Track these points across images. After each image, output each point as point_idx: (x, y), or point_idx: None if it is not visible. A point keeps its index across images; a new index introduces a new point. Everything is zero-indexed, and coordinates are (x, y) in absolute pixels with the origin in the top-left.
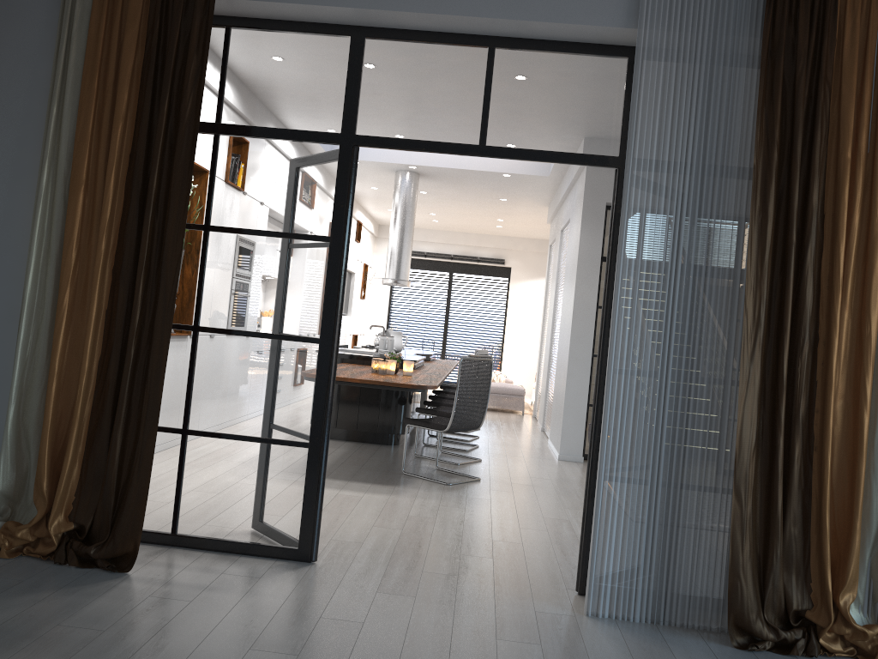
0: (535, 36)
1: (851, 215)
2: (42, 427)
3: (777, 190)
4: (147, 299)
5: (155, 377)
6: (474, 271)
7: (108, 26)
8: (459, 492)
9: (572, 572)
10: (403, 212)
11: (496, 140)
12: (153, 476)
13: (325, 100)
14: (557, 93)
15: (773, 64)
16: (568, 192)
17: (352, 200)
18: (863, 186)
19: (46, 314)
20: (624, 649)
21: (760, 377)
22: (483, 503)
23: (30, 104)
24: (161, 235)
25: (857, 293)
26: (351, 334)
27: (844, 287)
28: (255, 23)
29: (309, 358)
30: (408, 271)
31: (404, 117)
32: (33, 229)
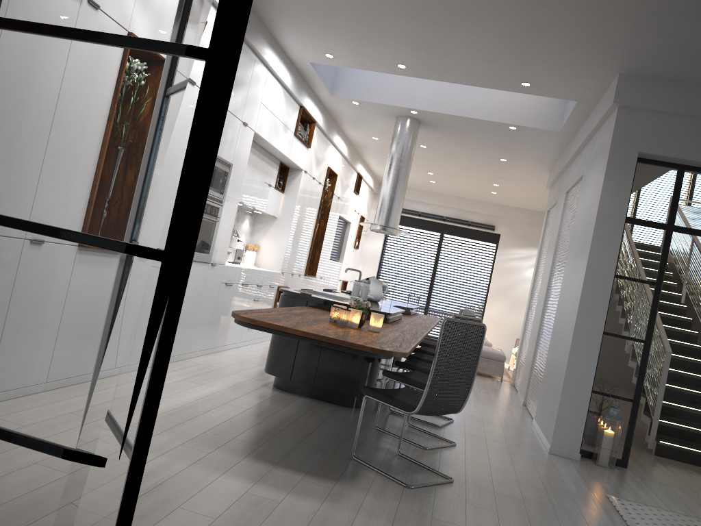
0: None
1: None
2: None
3: None
4: None
5: None
6: (464, 234)
7: None
8: (422, 504)
9: None
10: (399, 158)
11: None
12: None
13: None
14: None
15: None
16: (582, 148)
17: None
18: None
19: None
20: None
21: None
22: None
23: None
24: None
25: None
26: (341, 280)
27: None
28: None
29: (135, 288)
30: (398, 220)
31: None
32: None
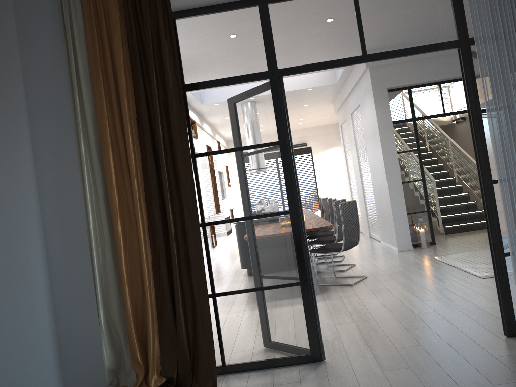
0: None
1: None
2: (126, 318)
3: None
4: (174, 213)
5: (197, 264)
6: None
7: (98, 35)
8: (362, 287)
9: (486, 322)
10: None
11: (373, 49)
12: None
13: (251, 51)
14: (406, 8)
15: None
16: (353, 89)
17: (287, 113)
18: None
19: (107, 240)
20: None
21: None
22: (384, 291)
23: (57, 101)
24: (173, 167)
25: None
26: None
27: None
28: (191, 12)
29: (284, 225)
30: None
31: (307, 50)
32: (84, 184)
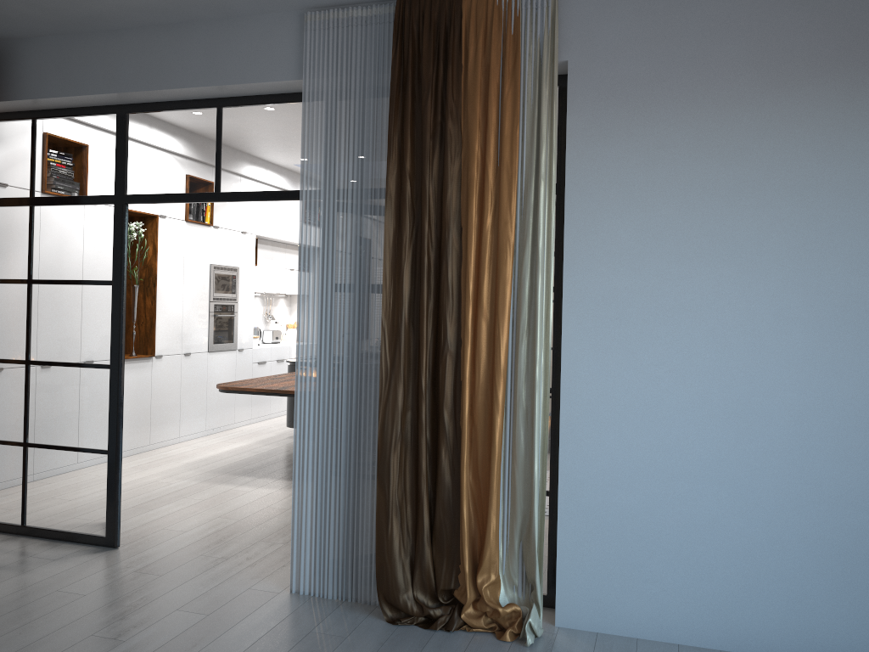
0: (248, 93)
1: (482, 226)
2: None
3: (415, 211)
4: None
5: None
6: None
7: None
8: None
9: None
10: None
11: (227, 186)
12: (7, 480)
13: (102, 169)
14: (272, 139)
15: (404, 97)
16: None
17: (126, 249)
18: (495, 198)
19: None
20: (277, 621)
21: (403, 380)
22: None
23: None
24: None
25: (494, 297)
26: None
27: (479, 293)
28: (50, 113)
29: (104, 381)
30: None
31: (159, 176)
32: None
